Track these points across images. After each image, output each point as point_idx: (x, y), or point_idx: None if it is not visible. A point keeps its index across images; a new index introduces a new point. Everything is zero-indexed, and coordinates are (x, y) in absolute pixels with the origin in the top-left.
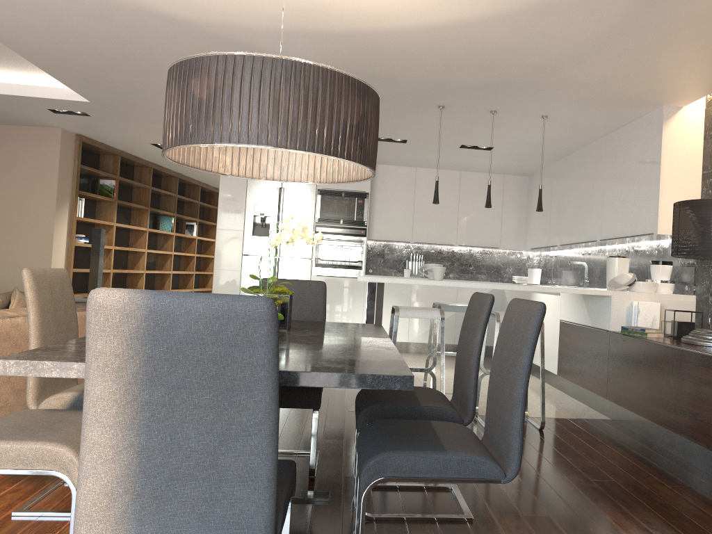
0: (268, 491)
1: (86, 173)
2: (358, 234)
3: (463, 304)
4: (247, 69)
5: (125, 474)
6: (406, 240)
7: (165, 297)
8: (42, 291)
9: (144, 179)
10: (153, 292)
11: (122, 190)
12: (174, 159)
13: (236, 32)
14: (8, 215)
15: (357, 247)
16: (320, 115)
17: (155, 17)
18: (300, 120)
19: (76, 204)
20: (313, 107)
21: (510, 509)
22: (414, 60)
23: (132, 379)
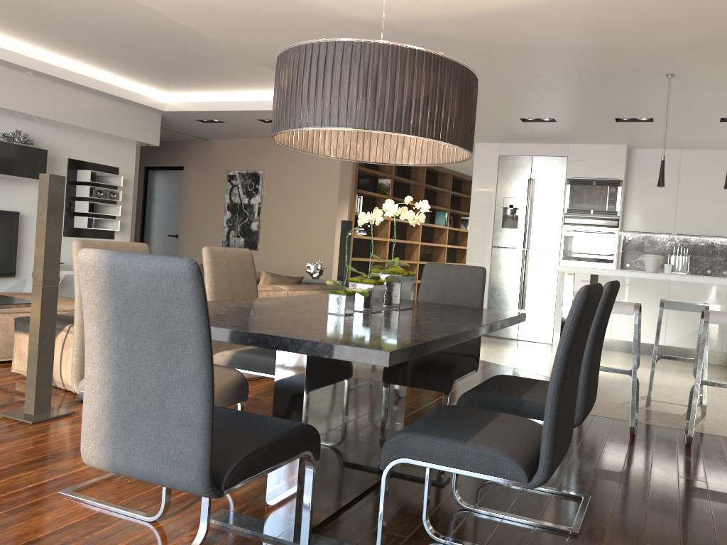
0: (202, 438)
1: (366, 174)
2: (609, 225)
3: (692, 303)
4: (314, 55)
5: (106, 404)
6: (667, 231)
7: (120, 256)
8: (218, 266)
9: (419, 177)
10: (114, 252)
11: (399, 188)
12: (297, 148)
13: (424, 25)
14: (305, 211)
15: (608, 239)
16: (379, 92)
17: (354, 23)
18: (359, 99)
19: (354, 201)
20: (372, 85)
21: (635, 534)
22: (609, 25)
23: (107, 326)
